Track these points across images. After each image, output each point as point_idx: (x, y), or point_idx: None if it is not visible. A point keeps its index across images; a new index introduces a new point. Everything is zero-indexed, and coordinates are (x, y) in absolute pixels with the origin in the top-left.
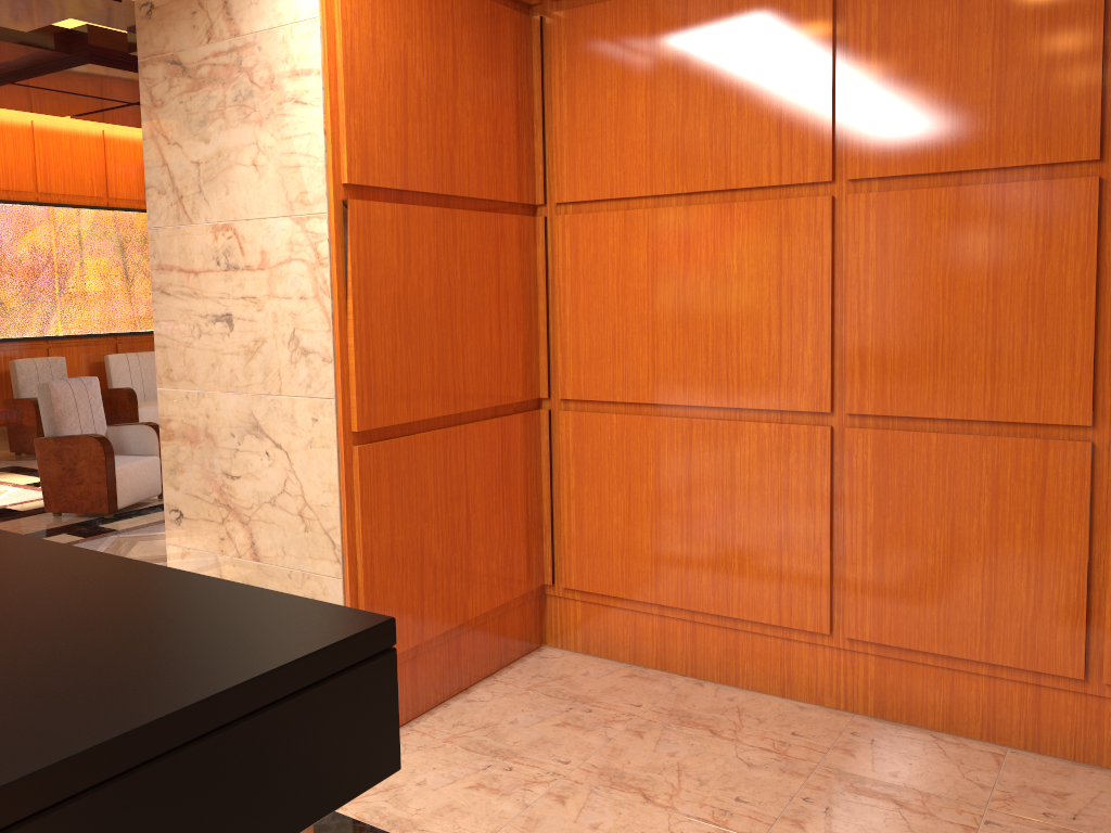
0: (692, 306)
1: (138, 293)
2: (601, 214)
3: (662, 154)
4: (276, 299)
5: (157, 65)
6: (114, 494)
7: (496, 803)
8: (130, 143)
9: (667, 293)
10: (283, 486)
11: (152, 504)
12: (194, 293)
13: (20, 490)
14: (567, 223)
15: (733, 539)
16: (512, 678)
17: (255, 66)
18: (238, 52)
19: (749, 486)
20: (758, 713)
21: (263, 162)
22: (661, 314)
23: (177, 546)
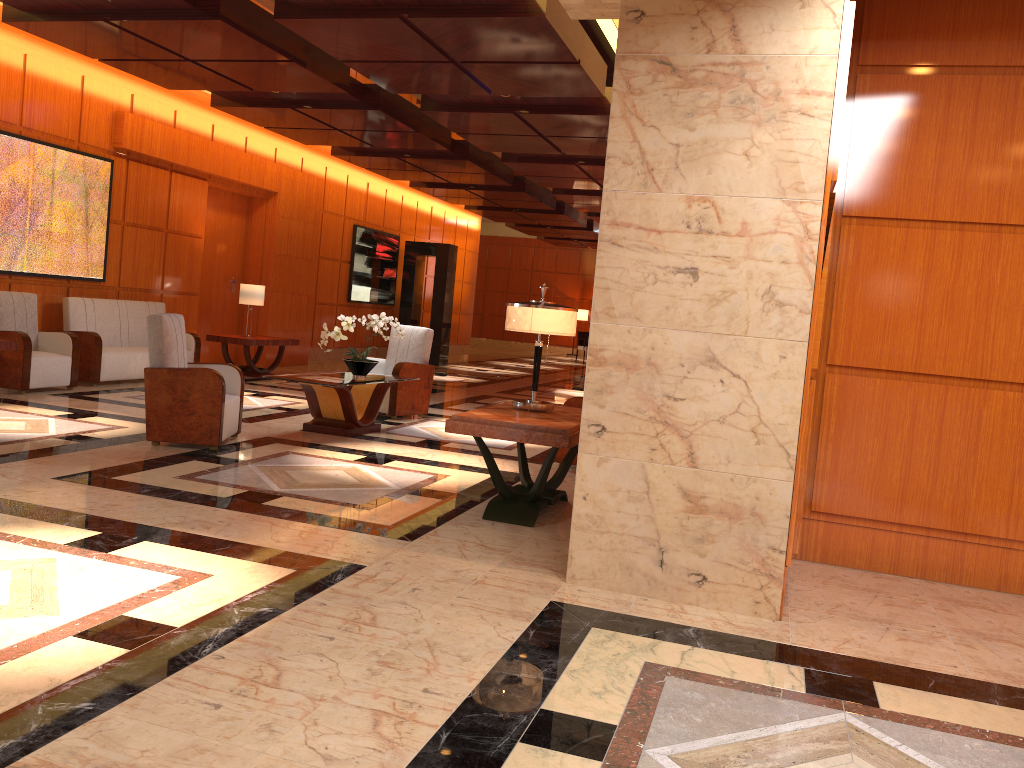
0: (958, 303)
1: (94, 240)
2: (885, 228)
3: (945, 191)
4: (753, 261)
5: (641, 61)
6: (222, 427)
7: (932, 648)
8: (104, 93)
9: (937, 292)
10: (736, 408)
11: (233, 441)
12: (654, 248)
13: (61, 420)
14: (853, 232)
15: (974, 475)
16: (799, 577)
17: (760, 80)
18: (741, 66)
19: (991, 436)
20: (998, 600)
21: (756, 154)
22: (930, 307)
23: (592, 455)
